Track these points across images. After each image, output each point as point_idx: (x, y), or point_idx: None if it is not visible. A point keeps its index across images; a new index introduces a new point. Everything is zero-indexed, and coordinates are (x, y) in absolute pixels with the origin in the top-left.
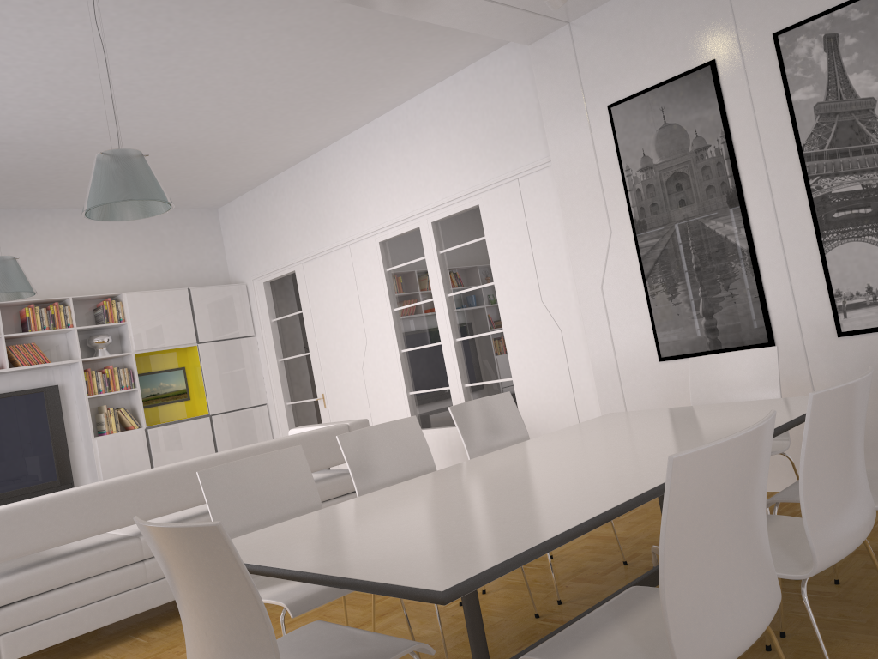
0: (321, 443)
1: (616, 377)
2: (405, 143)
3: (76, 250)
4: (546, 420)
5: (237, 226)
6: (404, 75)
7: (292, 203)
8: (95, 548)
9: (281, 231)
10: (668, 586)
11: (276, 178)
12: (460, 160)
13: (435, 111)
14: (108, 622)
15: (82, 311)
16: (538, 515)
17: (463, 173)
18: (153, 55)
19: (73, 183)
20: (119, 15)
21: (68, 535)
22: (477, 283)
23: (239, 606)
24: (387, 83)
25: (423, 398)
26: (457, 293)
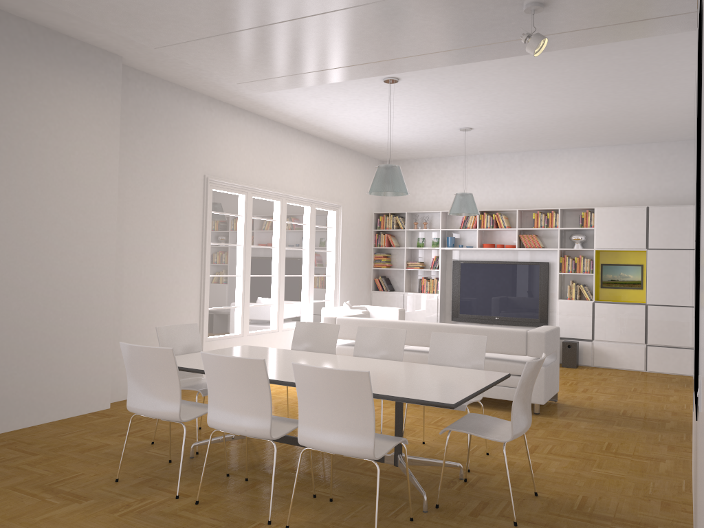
0: (502, 337)
1: None
2: None
3: (580, 175)
4: None
5: None
6: (663, 57)
7: None
8: None
9: None
10: (128, 379)
11: None
12: None
13: None
14: None
15: (574, 216)
16: None
17: None
18: (466, 89)
19: (552, 137)
20: (419, 83)
21: None
22: None
23: None
24: (659, 63)
25: None
26: None
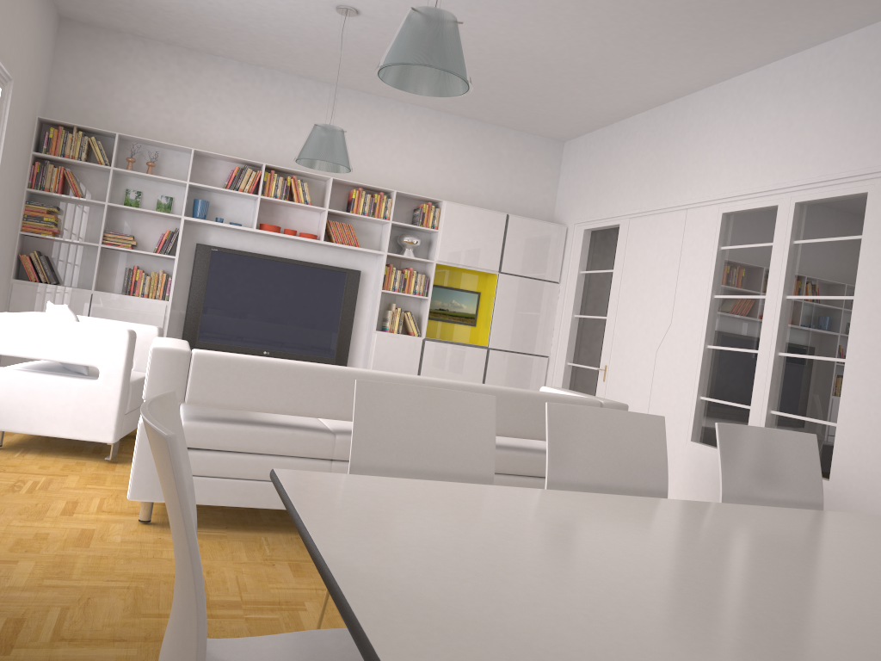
0: None
1: None
2: (794, 99)
3: (416, 148)
4: (866, 492)
5: (577, 163)
6: (819, 7)
7: (640, 150)
8: (290, 428)
9: (619, 178)
10: None
11: (632, 118)
12: (861, 131)
13: (848, 62)
14: (278, 507)
15: (403, 208)
16: (743, 655)
17: (859, 148)
18: None
19: None
20: None
21: (267, 404)
22: (830, 292)
23: (184, 574)
24: (793, 15)
25: (714, 409)
26: (799, 297)
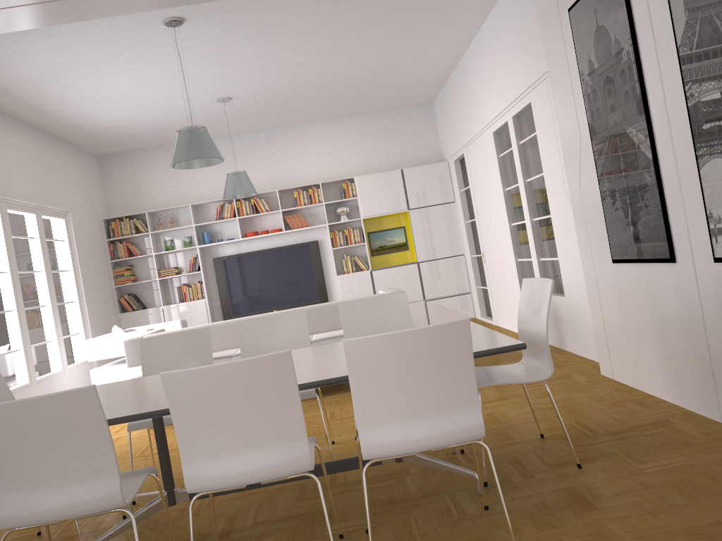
0: None
1: (593, 272)
2: (494, 47)
3: (330, 148)
4: (576, 299)
5: (440, 116)
6: None
7: (457, 99)
8: None
9: (455, 121)
10: None
11: (450, 78)
12: (519, 62)
13: (504, 17)
14: None
15: (333, 190)
16: (108, 411)
17: (521, 74)
18: (255, 39)
19: (306, 107)
20: (206, 28)
21: None
22: (538, 172)
23: None
24: (453, 5)
25: (524, 265)
26: (530, 179)
